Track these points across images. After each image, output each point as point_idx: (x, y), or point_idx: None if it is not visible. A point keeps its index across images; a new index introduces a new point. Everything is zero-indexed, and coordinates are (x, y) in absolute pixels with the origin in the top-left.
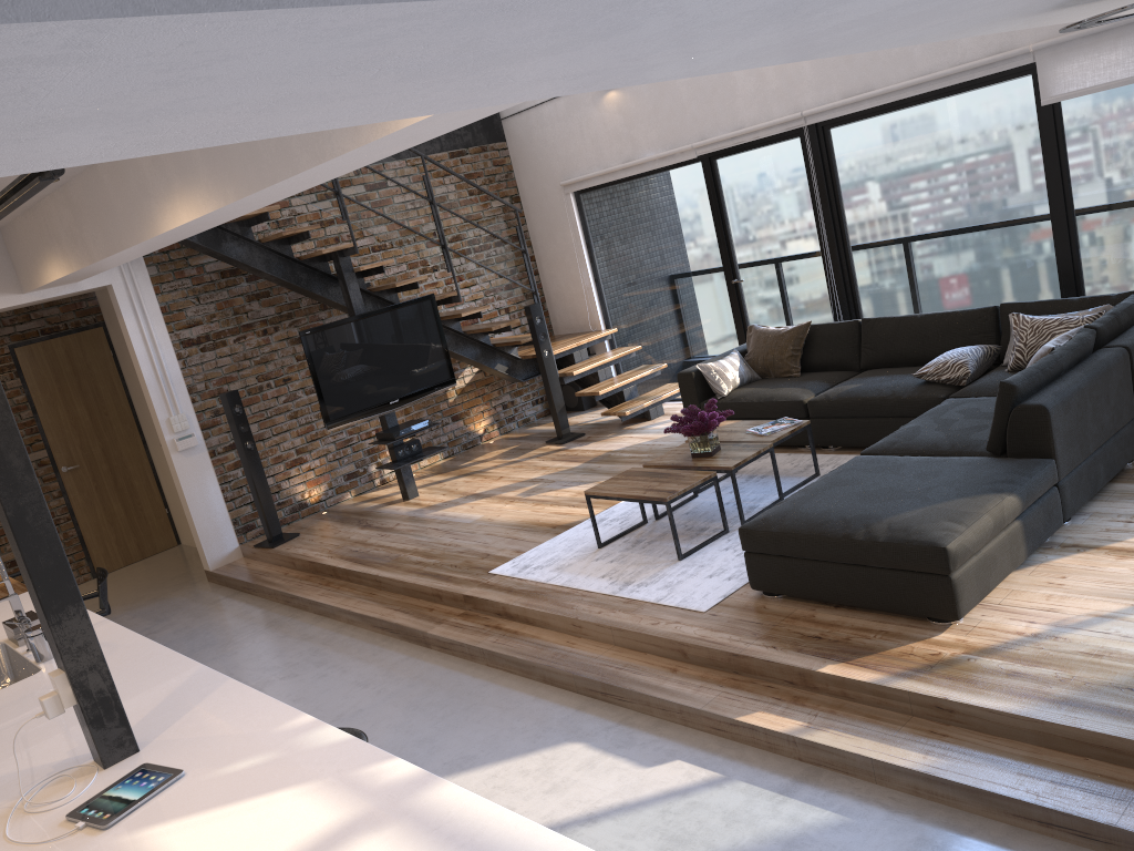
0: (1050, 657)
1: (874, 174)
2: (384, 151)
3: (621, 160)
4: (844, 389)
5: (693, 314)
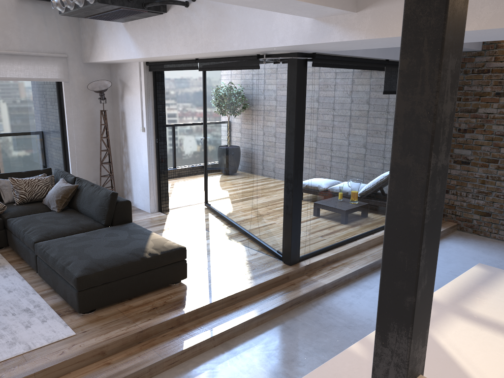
0: (225, 273)
1: None
2: None
3: None
4: None
5: None
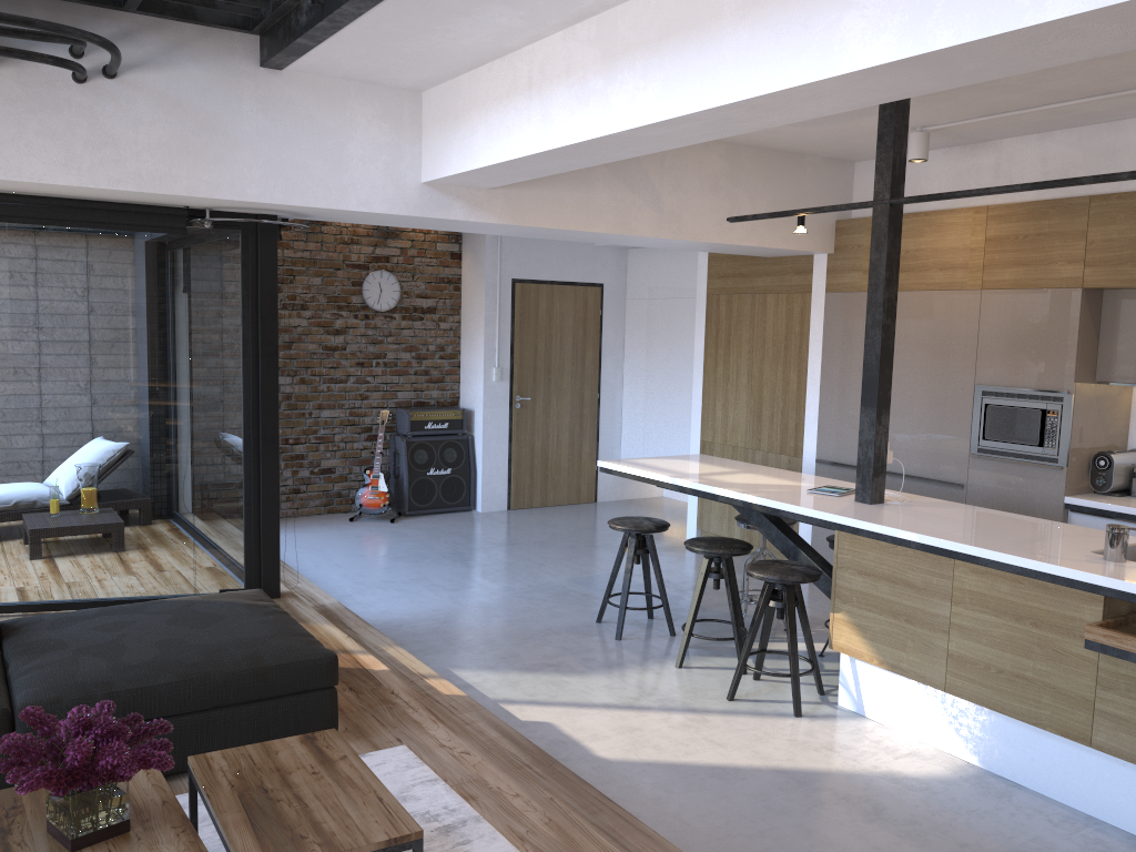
0: None
1: None
2: (653, 135)
3: None
4: None
5: None
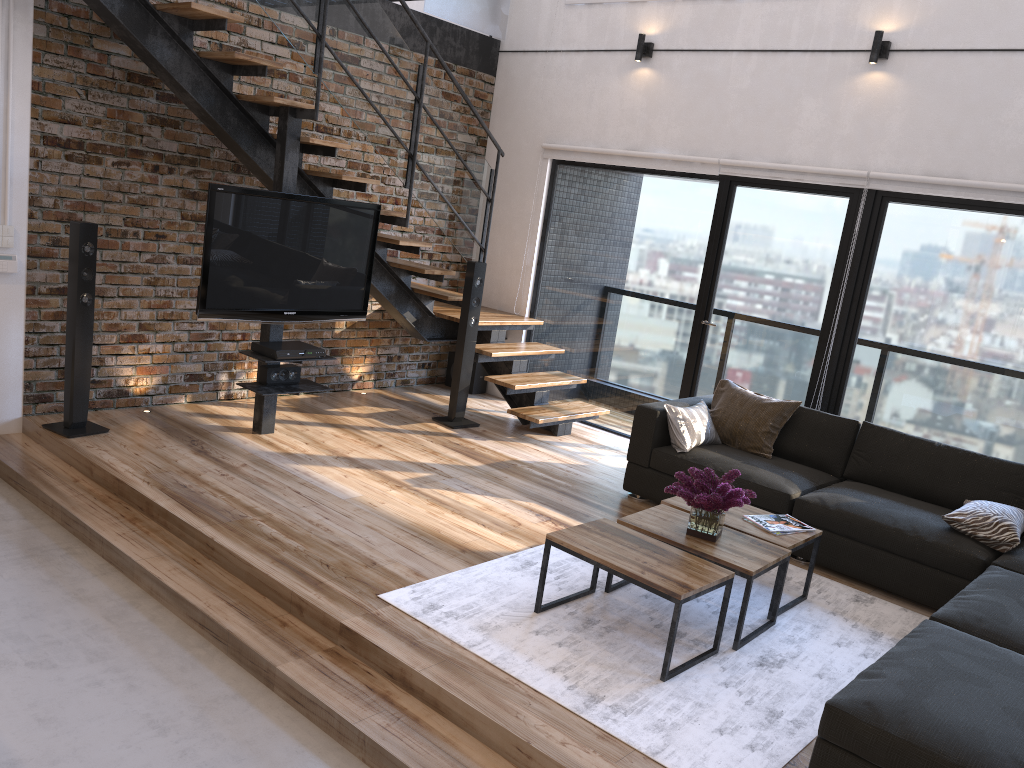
0: None
1: (921, 269)
2: None
3: (626, 145)
4: (844, 500)
5: (640, 339)
